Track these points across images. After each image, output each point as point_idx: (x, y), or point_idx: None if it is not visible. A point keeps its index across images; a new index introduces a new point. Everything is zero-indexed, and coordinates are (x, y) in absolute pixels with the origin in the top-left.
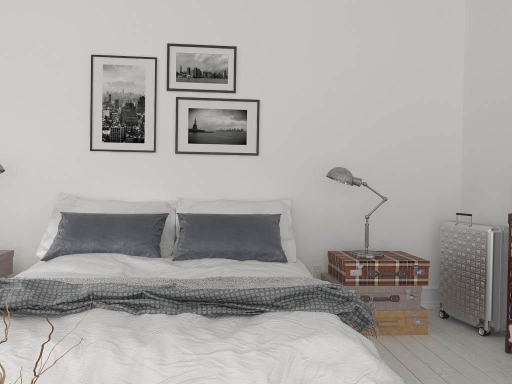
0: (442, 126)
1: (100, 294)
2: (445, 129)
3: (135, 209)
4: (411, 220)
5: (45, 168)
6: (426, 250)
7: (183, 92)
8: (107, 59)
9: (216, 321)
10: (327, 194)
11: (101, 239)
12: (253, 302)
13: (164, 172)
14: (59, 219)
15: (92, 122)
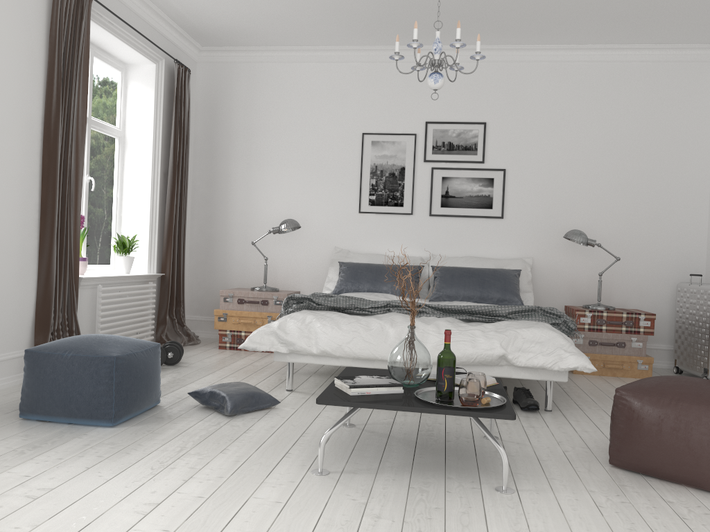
0: (687, 192)
1: (394, 304)
2: (690, 196)
3: (396, 261)
4: (652, 282)
5: (322, 227)
6: (666, 312)
7: (438, 163)
8: (375, 136)
9: (468, 323)
10: (567, 255)
11: (374, 282)
12: (493, 314)
13: (419, 232)
14: (337, 267)
15: (361, 189)
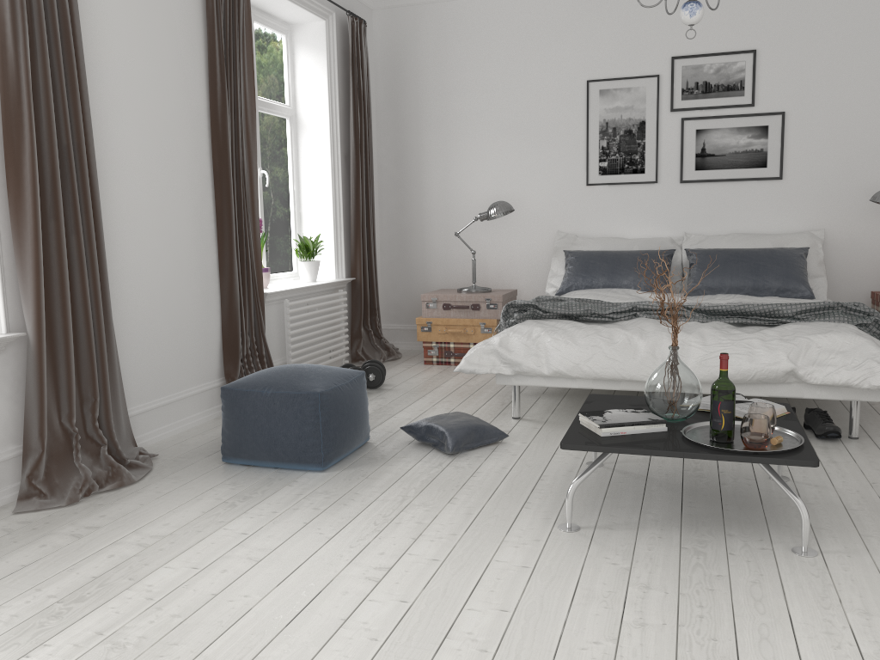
0: None
1: (642, 307)
2: None
3: (638, 246)
4: None
5: (540, 207)
6: None
7: (690, 112)
8: (603, 83)
9: (742, 328)
10: (874, 223)
11: (611, 275)
12: (775, 315)
13: (666, 205)
14: (562, 258)
15: (588, 155)
